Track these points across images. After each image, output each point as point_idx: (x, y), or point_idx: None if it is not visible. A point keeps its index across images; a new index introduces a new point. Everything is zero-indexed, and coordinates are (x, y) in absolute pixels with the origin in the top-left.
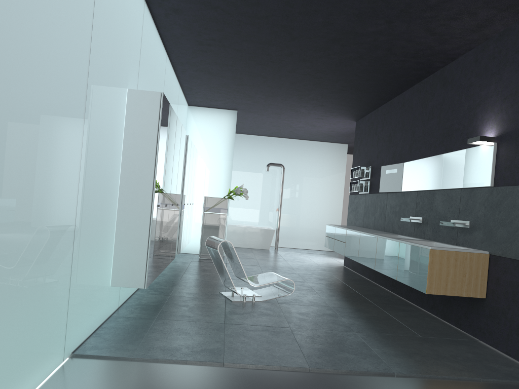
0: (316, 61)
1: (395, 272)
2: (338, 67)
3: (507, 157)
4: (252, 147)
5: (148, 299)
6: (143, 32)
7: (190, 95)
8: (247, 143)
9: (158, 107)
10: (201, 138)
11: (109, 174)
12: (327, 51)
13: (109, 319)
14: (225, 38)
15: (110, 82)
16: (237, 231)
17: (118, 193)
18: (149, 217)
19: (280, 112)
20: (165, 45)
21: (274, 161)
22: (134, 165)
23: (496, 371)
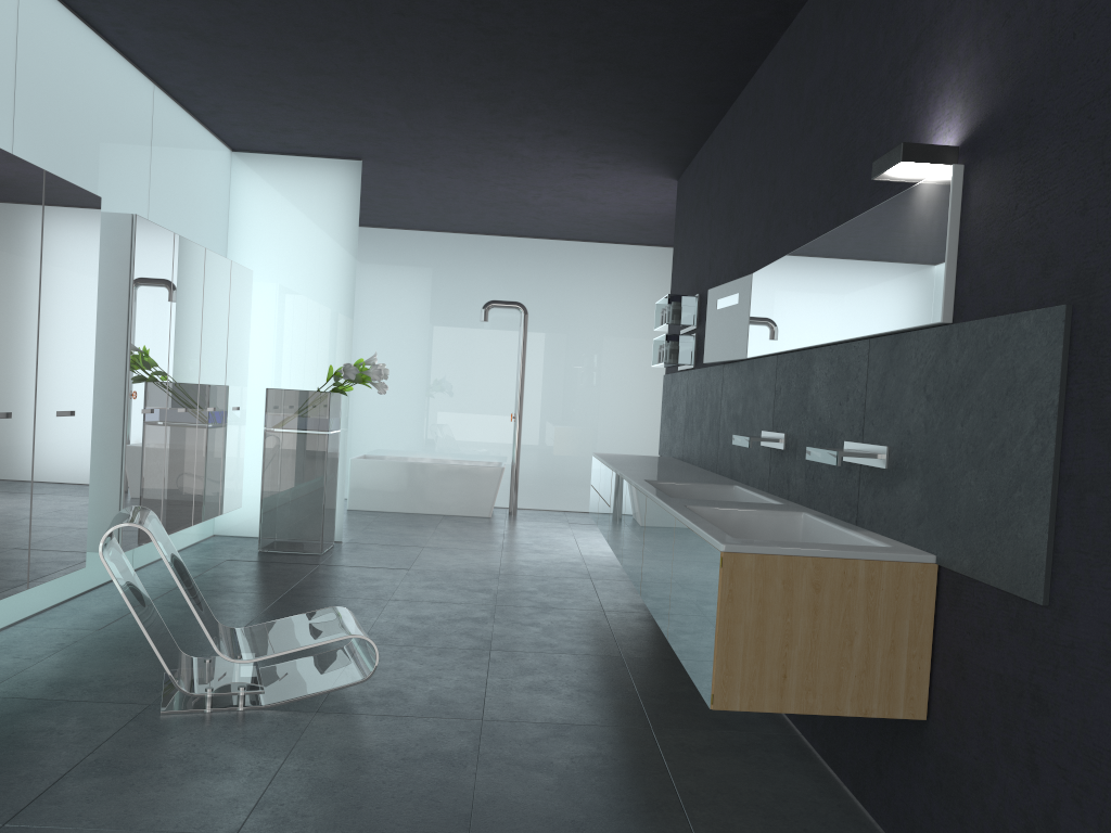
0: None
1: (666, 613)
2: None
3: (992, 212)
4: (451, 262)
5: None
6: None
7: (210, 117)
8: (439, 254)
9: None
10: (271, 235)
11: None
12: None
13: None
14: None
15: None
16: (409, 473)
17: None
18: None
19: (471, 159)
20: None
21: (509, 296)
22: None
23: None
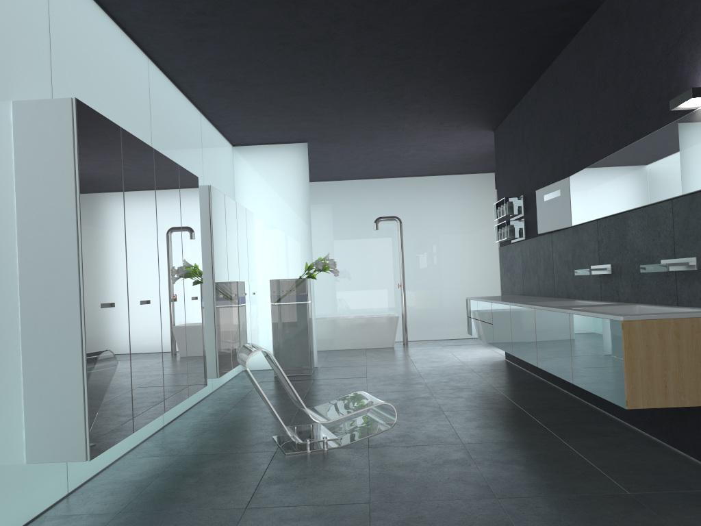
0: (388, 25)
1: (568, 369)
2: (429, 30)
3: None
4: (350, 198)
5: (136, 468)
6: (54, 6)
7: (226, 128)
8: (343, 193)
9: (71, 126)
10: (259, 191)
11: None
12: None
13: (29, 525)
14: (219, 6)
15: None
16: (342, 325)
17: (19, 292)
18: (78, 329)
19: (372, 134)
20: (136, 39)
21: (387, 214)
22: (40, 237)
23: None
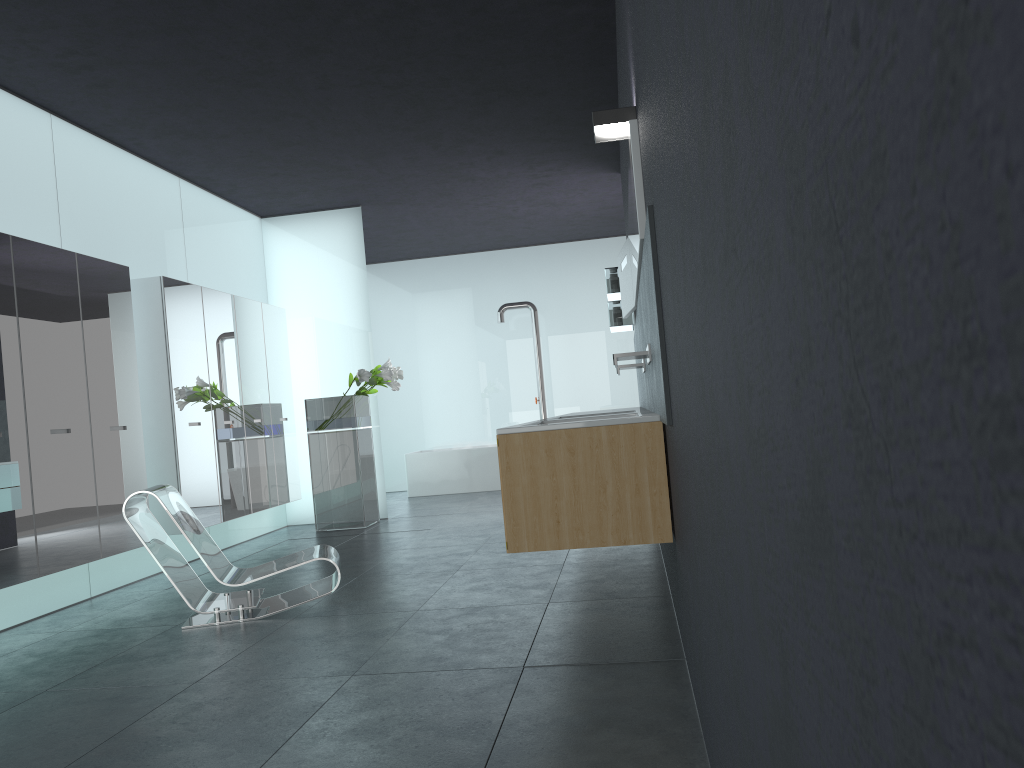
0: (335, 45)
1: None
2: (398, 47)
3: (642, 150)
4: (470, 278)
5: None
6: None
7: (232, 194)
8: (459, 273)
9: None
10: (299, 278)
11: None
12: (319, 12)
13: None
14: (90, 42)
15: None
16: (454, 459)
17: None
18: None
19: (444, 189)
20: (18, 92)
21: (523, 298)
22: None
23: (574, 756)
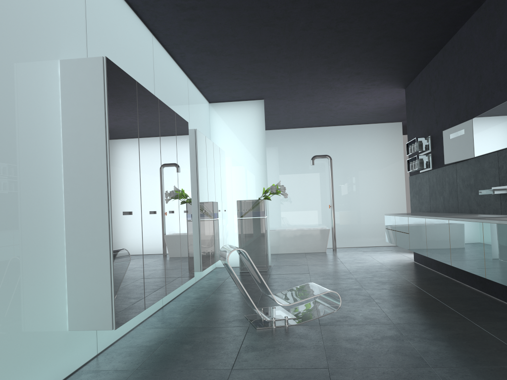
0: (332, 4)
1: (481, 266)
2: (363, 7)
3: None
4: (293, 141)
5: (145, 337)
6: None
7: (205, 89)
8: (287, 138)
9: (102, 77)
10: (228, 136)
11: (31, 175)
12: None
13: (71, 377)
14: None
15: (3, 42)
16: (287, 235)
17: (64, 202)
18: (107, 230)
19: (312, 92)
20: (144, 20)
21: (320, 153)
22: (80, 161)
23: None
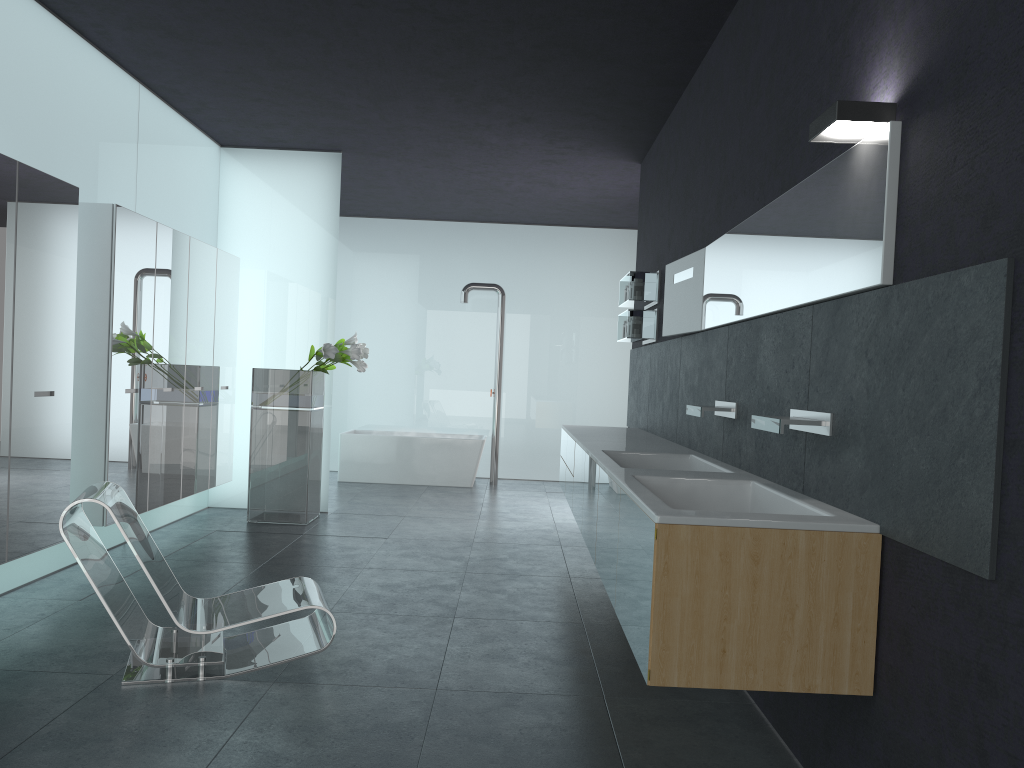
0: None
1: (614, 583)
2: None
3: (930, 167)
4: (433, 248)
5: None
6: None
7: (196, 114)
8: (422, 241)
9: None
10: (258, 224)
11: None
12: None
13: None
14: None
15: None
16: (395, 446)
17: None
18: None
19: (443, 148)
20: None
21: (488, 279)
22: None
23: None
